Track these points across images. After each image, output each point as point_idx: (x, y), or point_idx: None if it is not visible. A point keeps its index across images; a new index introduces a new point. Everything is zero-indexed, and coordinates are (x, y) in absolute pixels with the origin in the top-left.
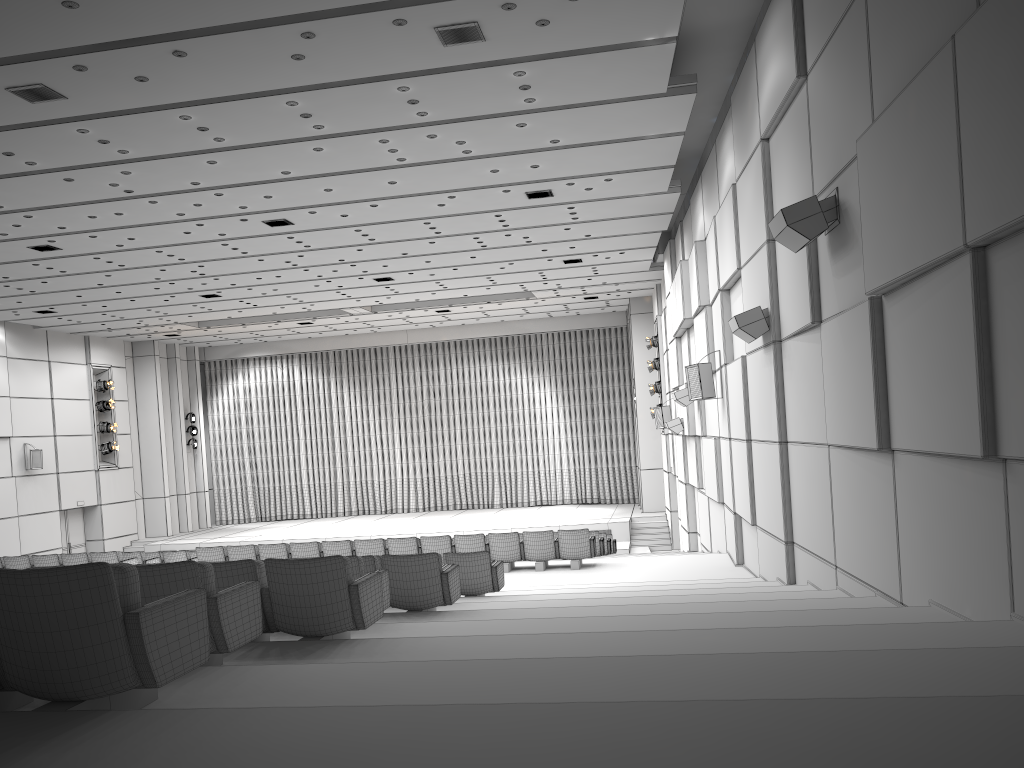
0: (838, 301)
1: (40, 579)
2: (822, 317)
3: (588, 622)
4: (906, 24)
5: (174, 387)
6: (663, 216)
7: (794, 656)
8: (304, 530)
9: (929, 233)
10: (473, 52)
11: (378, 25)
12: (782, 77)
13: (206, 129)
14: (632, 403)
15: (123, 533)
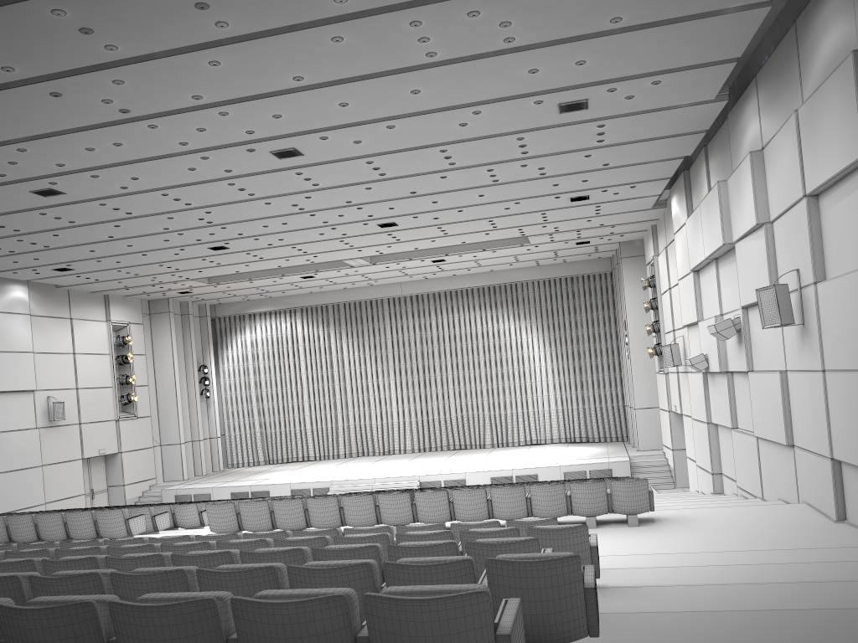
0: None
1: None
2: None
3: None
4: None
5: (188, 341)
6: (694, 136)
7: None
8: (310, 473)
9: None
10: None
11: None
12: None
13: (206, 6)
14: (620, 345)
15: (142, 478)
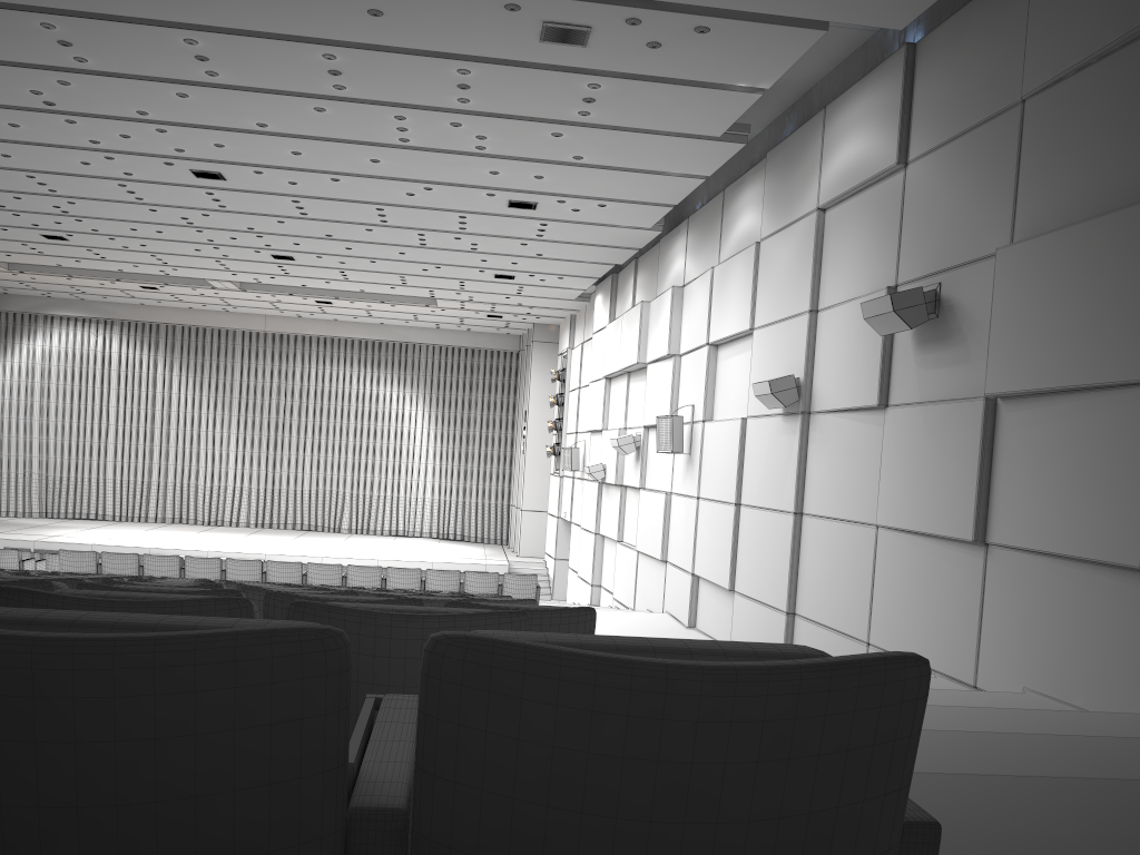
0: (921, 391)
1: (532, 620)
2: (890, 401)
3: None
4: (1083, 157)
5: None
6: (628, 251)
7: (1078, 739)
8: (114, 535)
9: (1102, 358)
10: (564, 54)
11: (488, 4)
12: (870, 157)
13: (206, 59)
14: (515, 436)
15: None
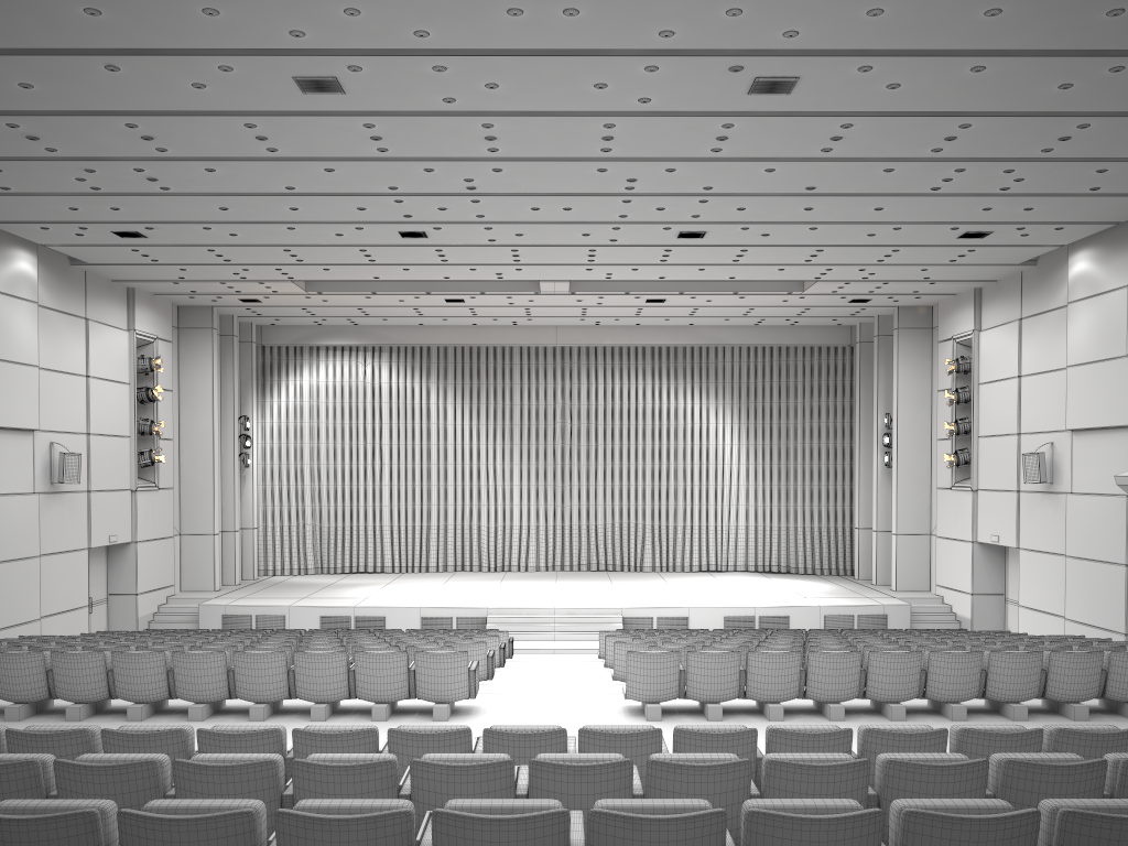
0: None
1: None
2: None
3: None
4: None
5: (228, 377)
6: None
7: None
8: (423, 592)
9: None
10: None
11: None
12: None
13: None
14: (856, 446)
15: (158, 585)
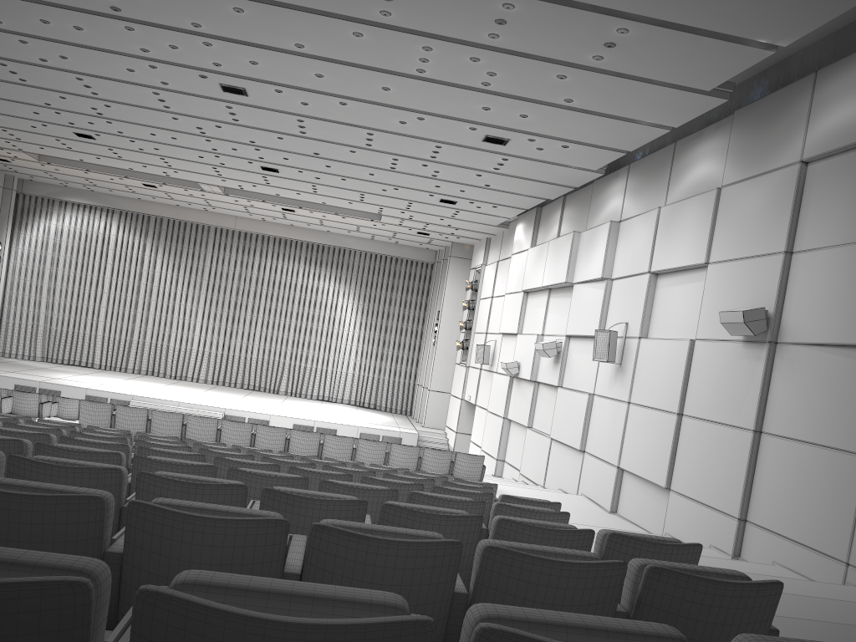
0: None
1: None
2: None
3: (822, 629)
4: None
5: None
6: (565, 188)
7: None
8: (102, 381)
9: None
10: None
11: None
12: None
13: None
14: (425, 330)
15: None
